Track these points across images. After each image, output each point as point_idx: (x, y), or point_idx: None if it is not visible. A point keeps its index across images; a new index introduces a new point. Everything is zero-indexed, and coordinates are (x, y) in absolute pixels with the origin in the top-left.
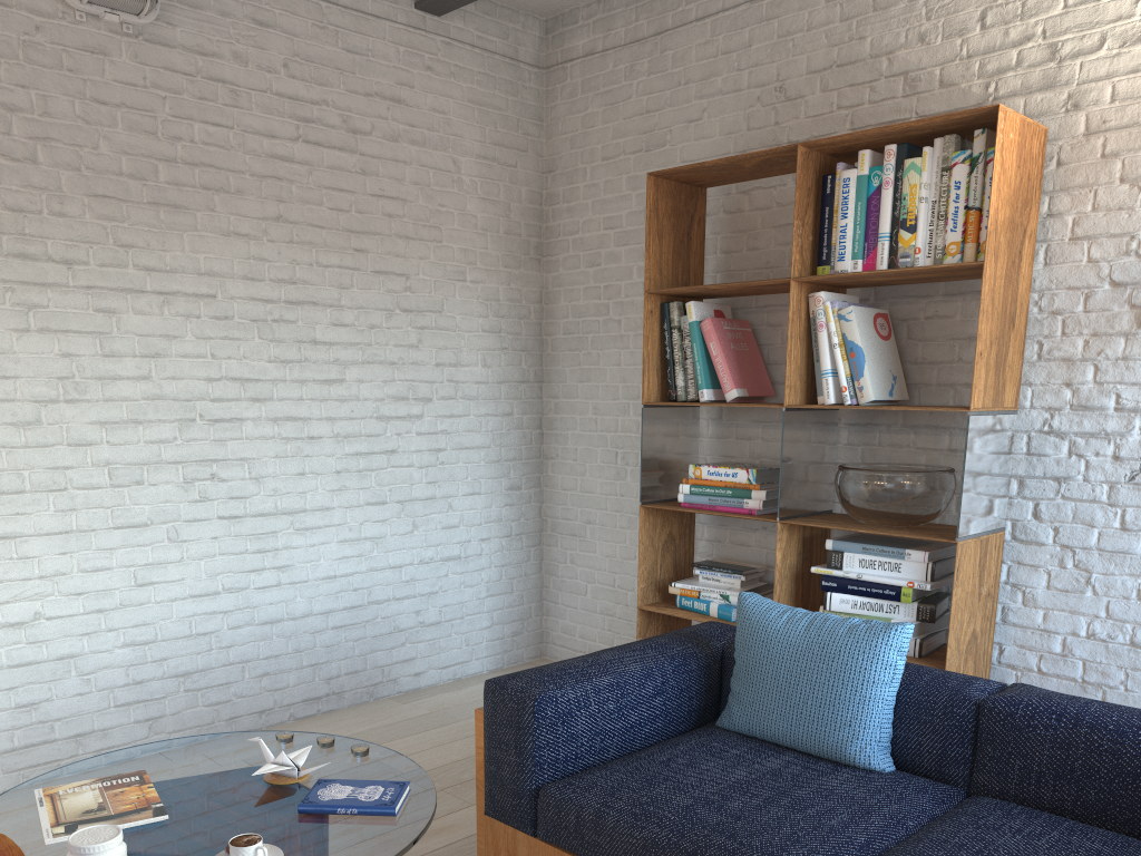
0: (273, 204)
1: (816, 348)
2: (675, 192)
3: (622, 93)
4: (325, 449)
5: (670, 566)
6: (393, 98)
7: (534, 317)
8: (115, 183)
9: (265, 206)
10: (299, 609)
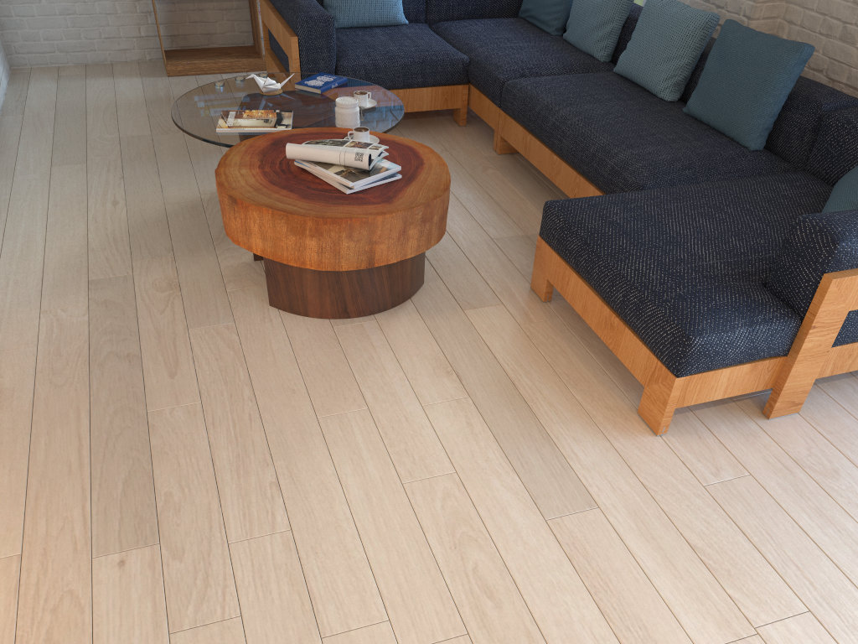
0: None
1: None
2: None
3: None
4: None
5: None
6: None
7: None
8: None
9: None
10: None
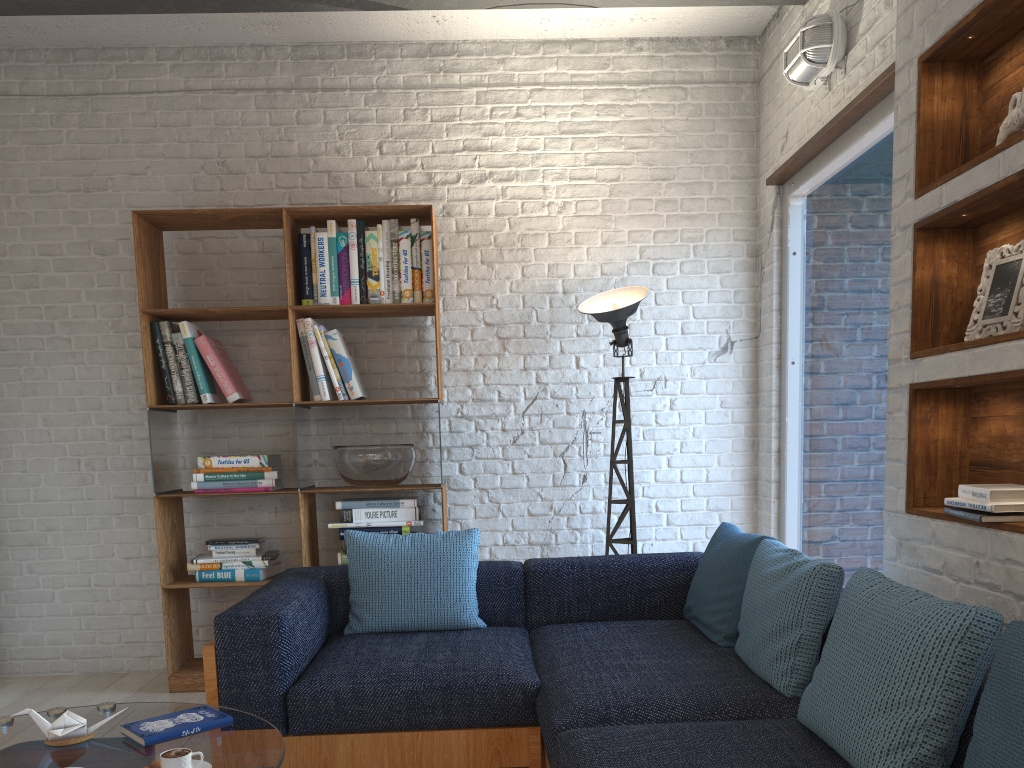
0: None
1: (308, 359)
2: (149, 230)
3: (50, 136)
4: None
5: (176, 550)
6: None
7: None
8: None
9: None
10: None
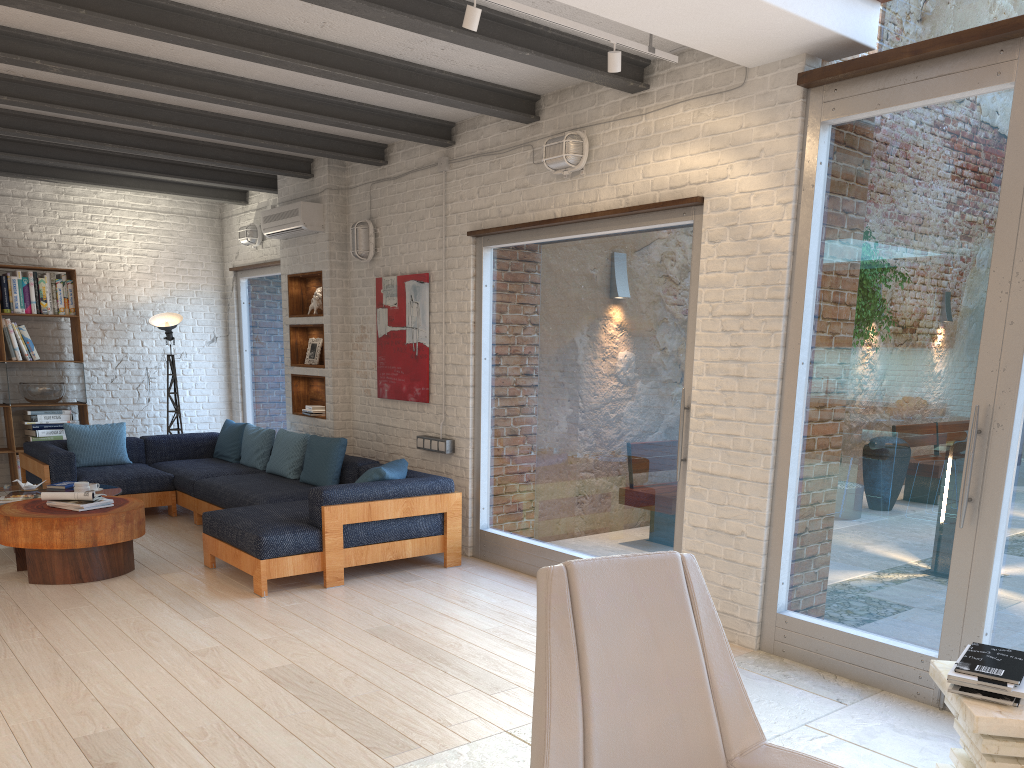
0: None
1: (8, 339)
2: None
3: None
4: None
5: None
6: None
7: None
8: None
9: None
10: None
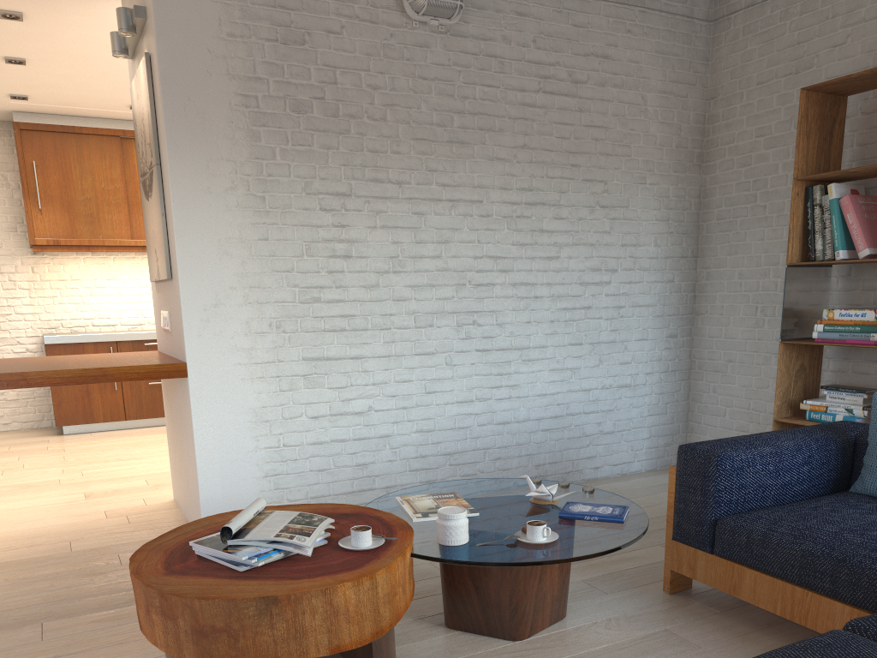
0: (521, 137)
1: None
2: (822, 101)
3: (776, 31)
4: (544, 305)
5: (800, 390)
6: (603, 56)
7: (693, 208)
8: (428, 130)
9: (516, 139)
10: (521, 415)
